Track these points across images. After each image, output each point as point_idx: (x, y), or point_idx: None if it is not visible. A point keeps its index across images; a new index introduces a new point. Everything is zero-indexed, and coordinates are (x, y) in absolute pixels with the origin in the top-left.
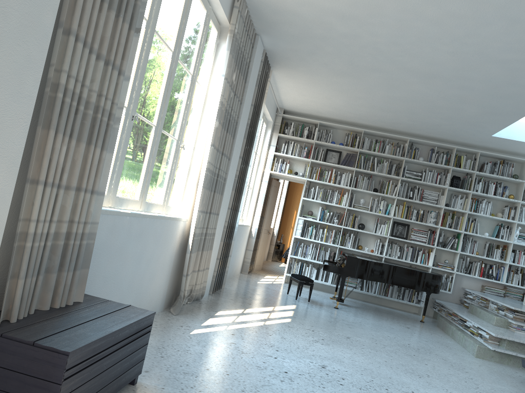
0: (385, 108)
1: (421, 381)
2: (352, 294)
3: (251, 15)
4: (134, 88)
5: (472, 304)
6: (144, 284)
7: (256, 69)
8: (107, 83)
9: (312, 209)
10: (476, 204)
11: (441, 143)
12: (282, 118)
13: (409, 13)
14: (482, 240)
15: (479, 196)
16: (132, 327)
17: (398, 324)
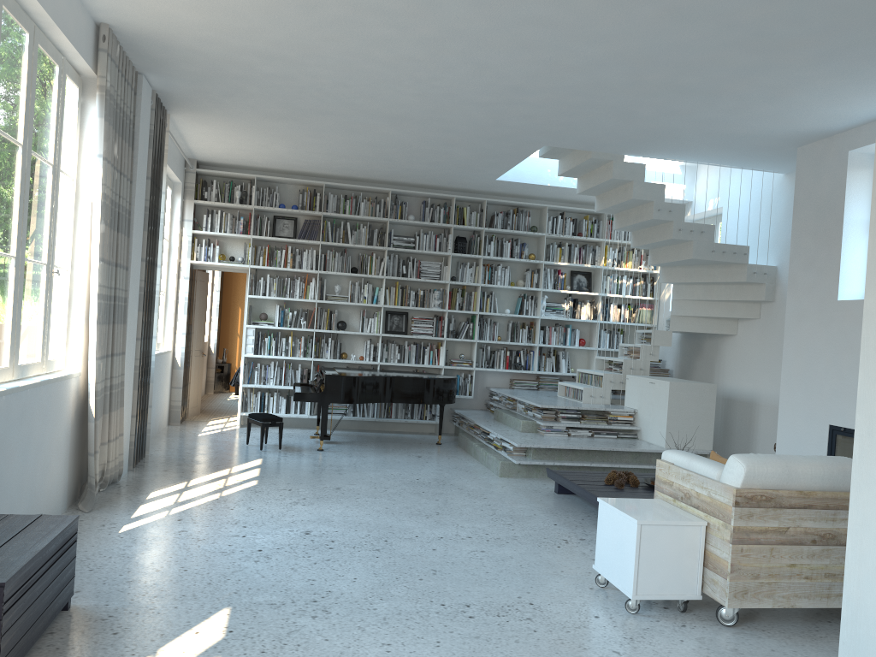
0: (350, 154)
1: (428, 522)
2: (343, 424)
3: (126, 51)
4: None
5: (499, 407)
6: (37, 480)
7: (146, 124)
8: None
9: (266, 310)
10: (490, 273)
11: (435, 191)
12: (196, 176)
13: (354, 55)
14: (504, 319)
15: (493, 261)
16: (58, 540)
17: (406, 454)
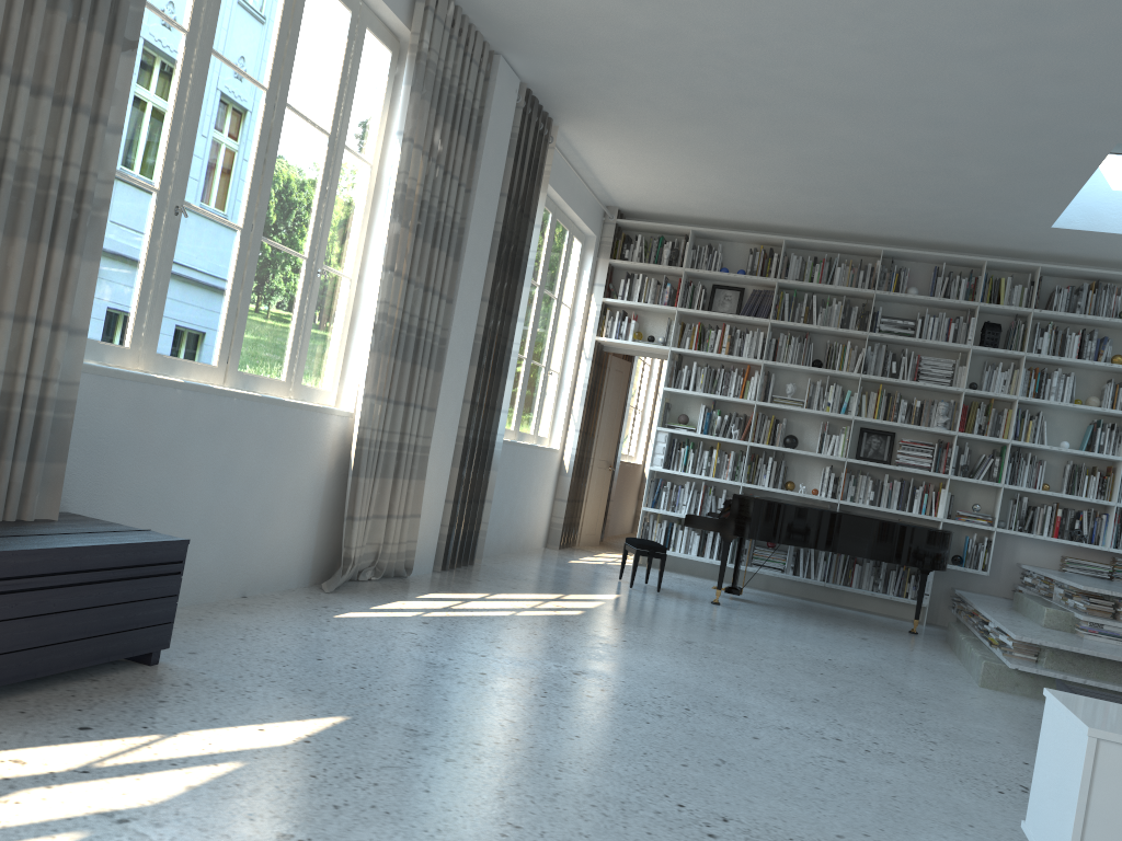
0: (808, 185)
1: (786, 706)
2: (780, 585)
3: (468, 14)
4: (173, 156)
5: (1029, 594)
6: (245, 525)
7: (504, 122)
8: (64, 136)
9: (688, 411)
10: (1038, 382)
11: (957, 254)
12: (617, 229)
13: None
14: (1059, 458)
15: (1047, 364)
16: (122, 553)
17: (845, 632)
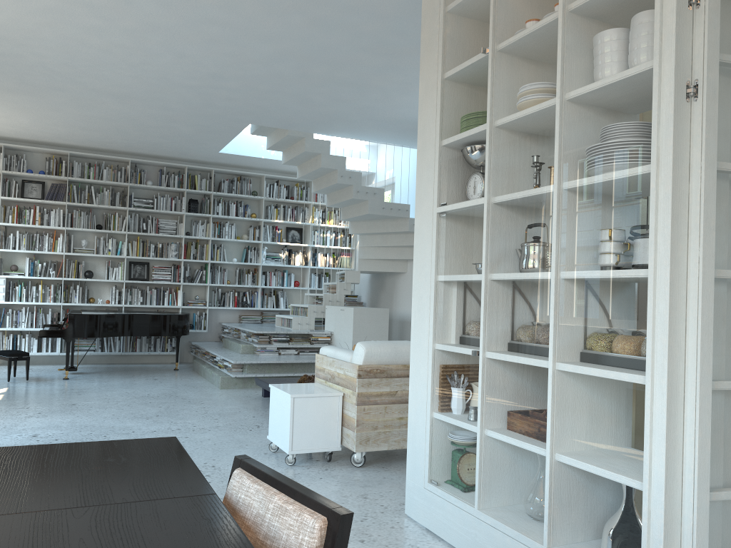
0: (88, 127)
1: (147, 422)
2: (93, 359)
3: None
4: None
5: (228, 337)
6: None
7: None
8: None
9: (17, 262)
10: (219, 229)
11: (171, 161)
12: None
13: (72, 40)
14: (233, 266)
15: (222, 219)
16: None
17: (145, 378)
